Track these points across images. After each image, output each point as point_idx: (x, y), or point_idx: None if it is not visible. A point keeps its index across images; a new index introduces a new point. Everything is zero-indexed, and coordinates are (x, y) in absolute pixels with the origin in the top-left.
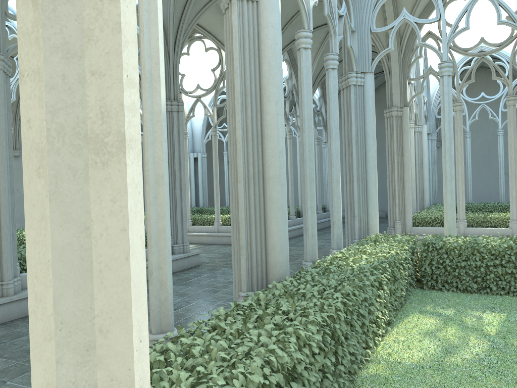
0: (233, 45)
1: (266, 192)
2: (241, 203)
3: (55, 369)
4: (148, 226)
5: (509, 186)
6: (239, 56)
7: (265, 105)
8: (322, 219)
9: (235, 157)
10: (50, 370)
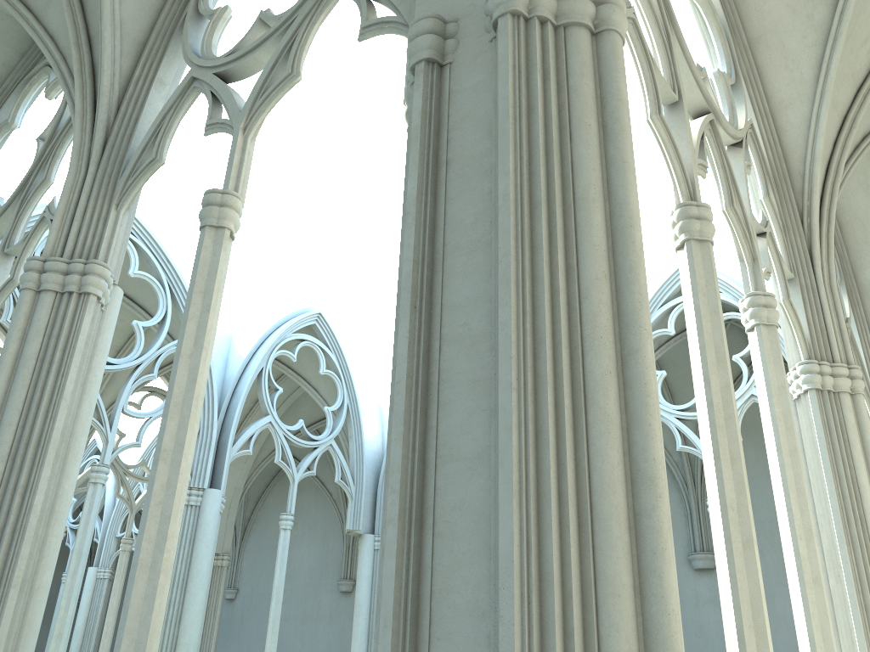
0: (74, 357)
1: (27, 611)
2: (6, 628)
3: None
4: (147, 647)
5: None
6: (75, 377)
7: (70, 463)
8: None
9: (6, 537)
10: None
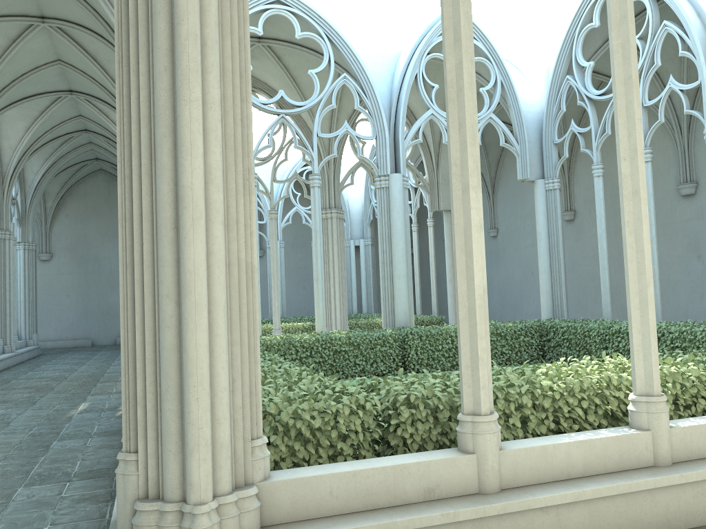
0: None
1: None
2: None
3: (482, 277)
4: None
5: (272, 296)
6: None
7: None
8: (18, 349)
9: None
10: (480, 278)
